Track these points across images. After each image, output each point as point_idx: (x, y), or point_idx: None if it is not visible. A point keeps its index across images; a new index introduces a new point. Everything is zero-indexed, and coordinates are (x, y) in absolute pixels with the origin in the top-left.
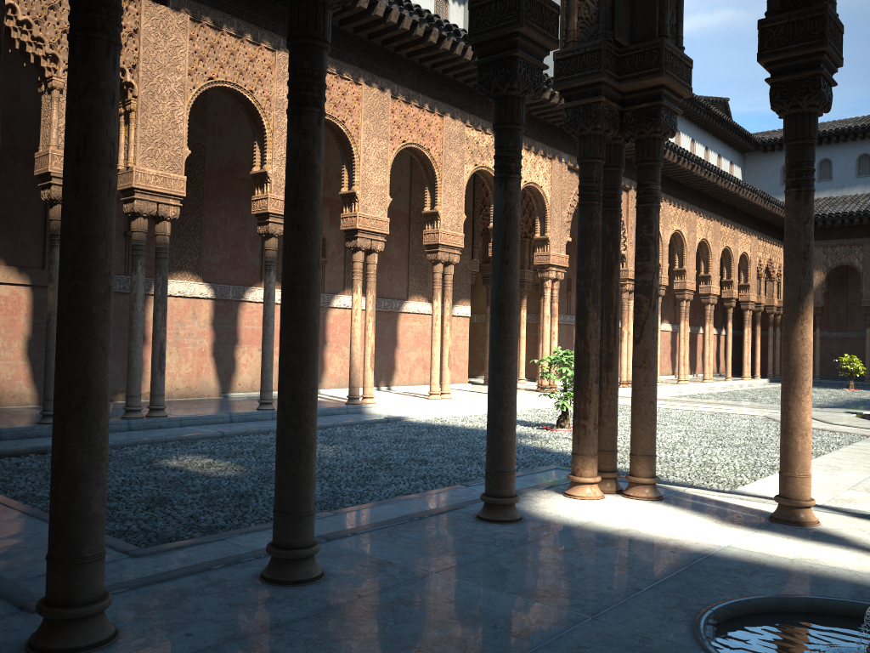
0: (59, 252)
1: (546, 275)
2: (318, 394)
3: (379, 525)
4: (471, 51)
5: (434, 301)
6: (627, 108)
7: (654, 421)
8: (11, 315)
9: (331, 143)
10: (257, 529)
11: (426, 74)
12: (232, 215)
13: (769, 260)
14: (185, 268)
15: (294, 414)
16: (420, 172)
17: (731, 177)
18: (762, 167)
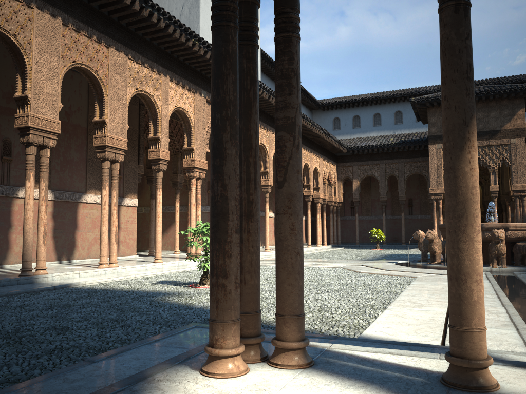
0: None
1: (192, 175)
2: (2, 268)
3: None
4: None
5: (103, 190)
6: None
7: (302, 275)
8: None
9: None
10: None
11: (94, 12)
12: None
13: (329, 173)
14: None
15: None
16: None
17: (308, 118)
18: (322, 119)
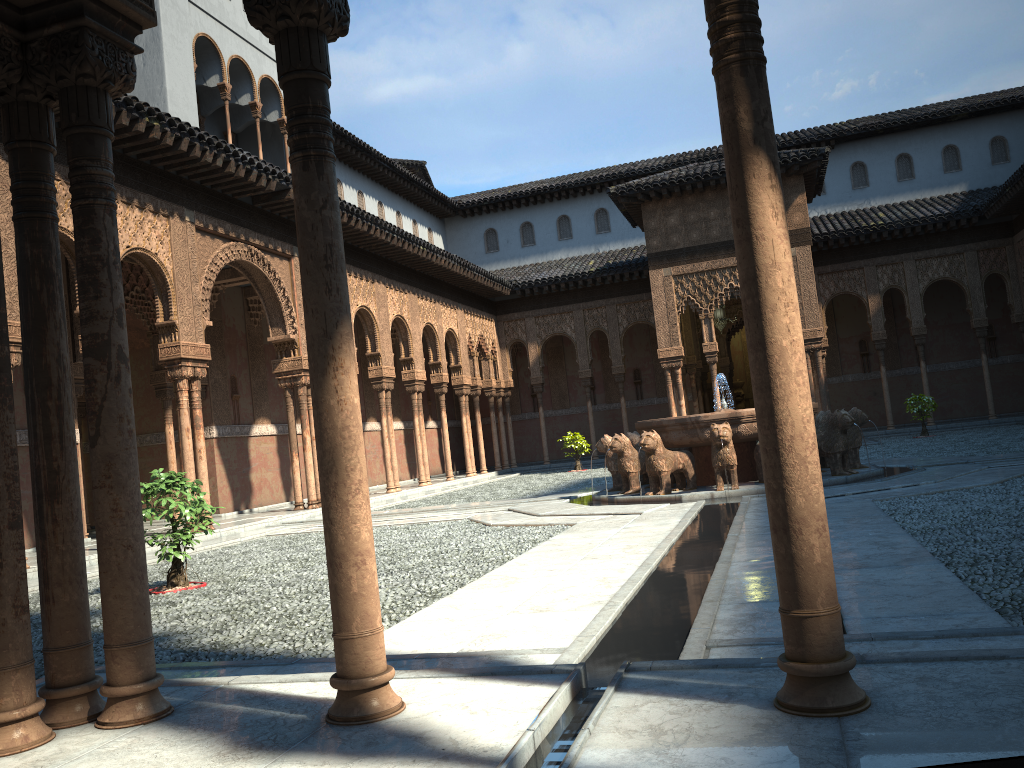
0: None
1: (179, 374)
2: None
3: None
4: None
5: None
6: (31, 35)
7: (140, 579)
8: None
9: None
10: None
11: None
12: None
13: (481, 336)
14: None
15: None
16: None
17: (419, 240)
18: (464, 233)
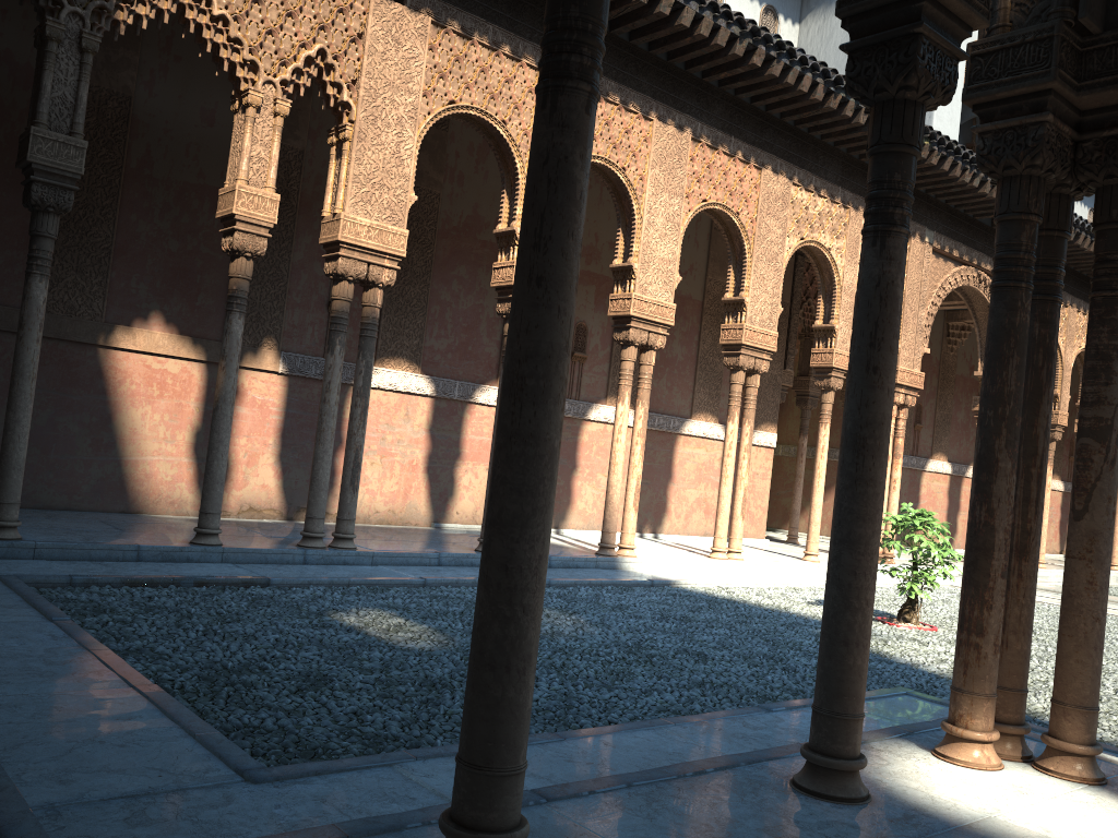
0: (236, 319)
1: None
2: (559, 535)
3: (631, 781)
4: (809, 79)
5: (729, 422)
6: (1087, 135)
7: (1100, 651)
8: (178, 397)
9: (605, 200)
10: (443, 753)
11: (742, 110)
12: (467, 288)
13: None
14: (401, 353)
15: (504, 599)
16: (721, 246)
17: None
18: None
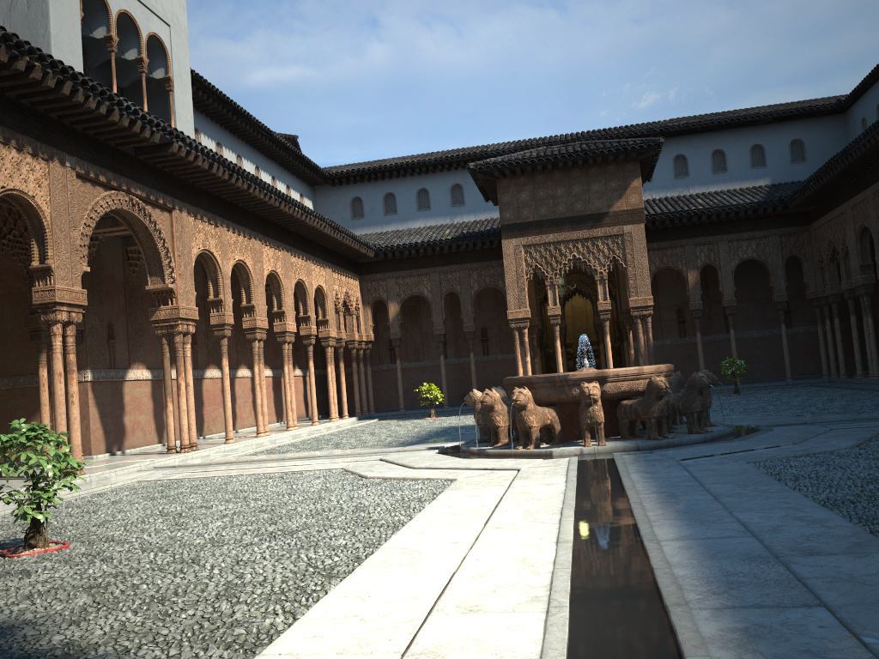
0: None
1: (53, 318)
2: None
3: None
4: None
5: None
6: None
7: None
8: None
9: None
10: None
11: None
12: None
13: (346, 293)
14: None
15: None
16: None
17: (295, 201)
18: (333, 200)
